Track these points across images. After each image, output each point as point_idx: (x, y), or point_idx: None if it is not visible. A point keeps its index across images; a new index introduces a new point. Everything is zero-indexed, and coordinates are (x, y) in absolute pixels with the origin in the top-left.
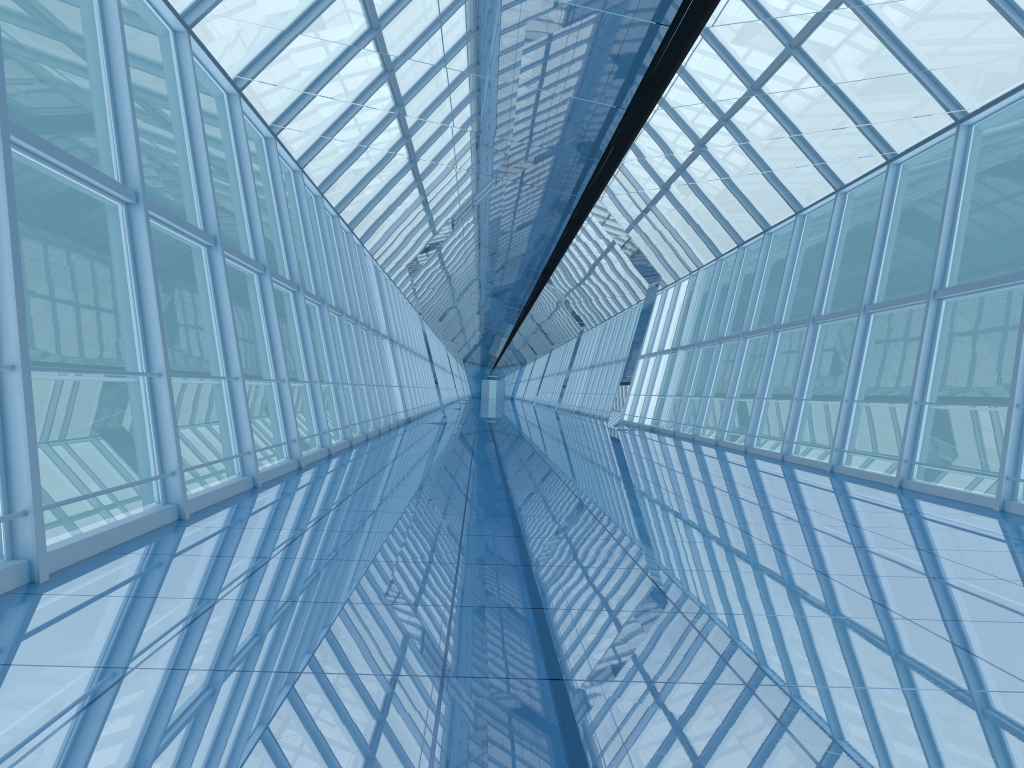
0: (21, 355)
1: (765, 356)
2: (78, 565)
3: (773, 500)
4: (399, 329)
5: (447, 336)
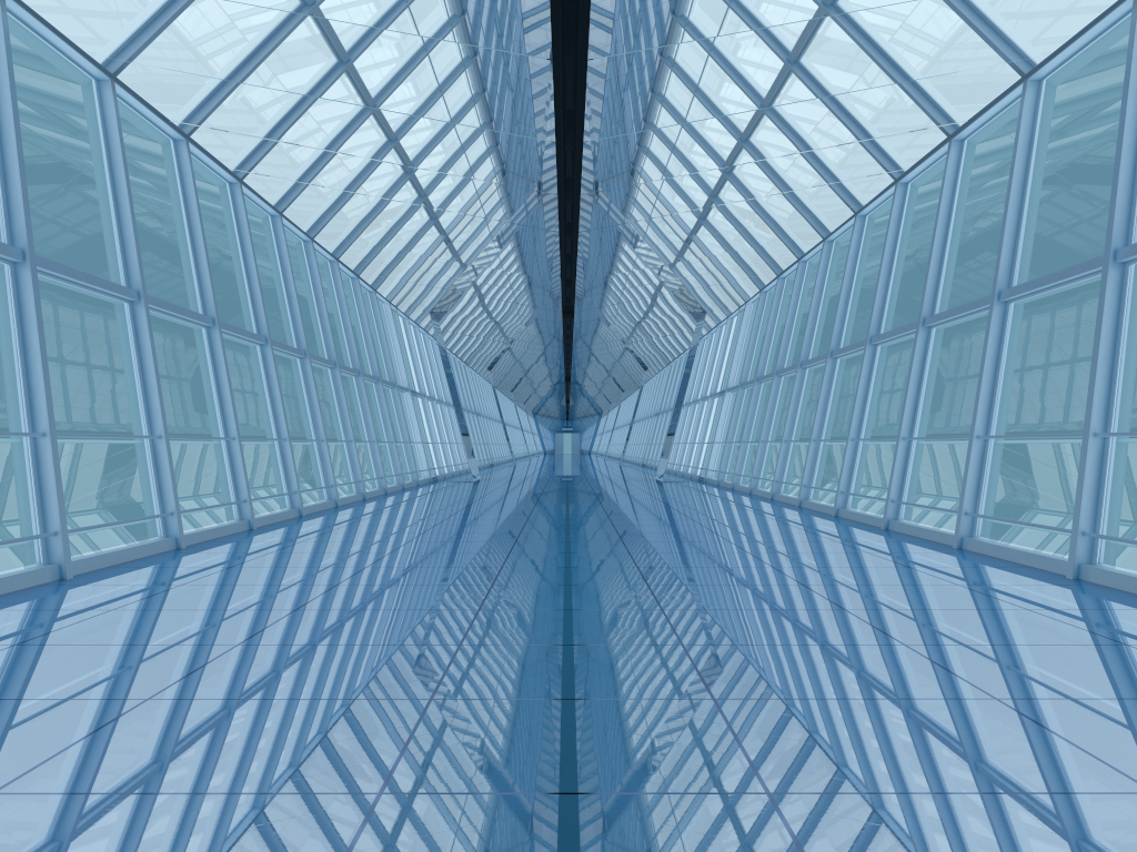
0: None
1: (792, 395)
2: None
3: (723, 545)
4: (422, 380)
5: (504, 386)
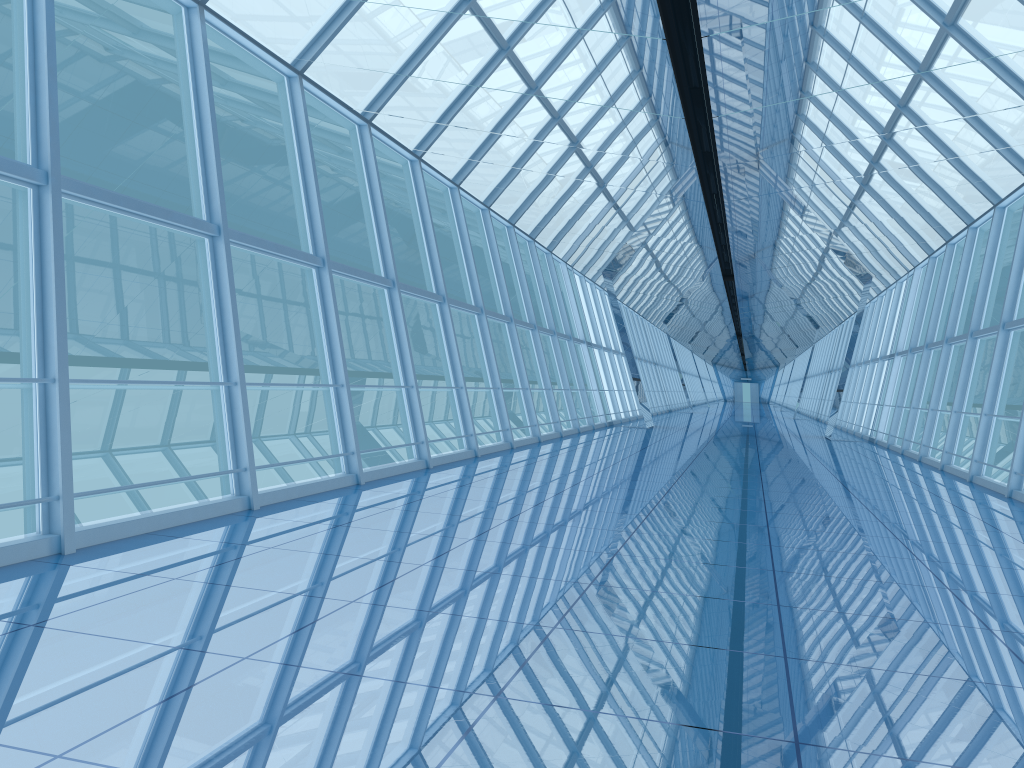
0: (59, 370)
1: (962, 365)
2: (113, 542)
3: (871, 525)
4: (597, 334)
5: (681, 338)
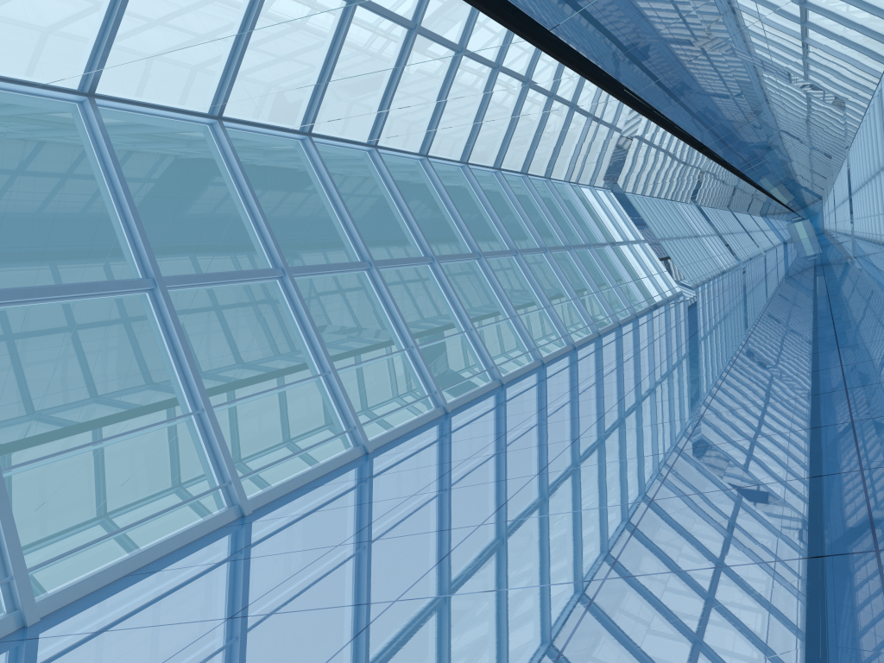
0: None
1: None
2: (85, 597)
3: (825, 356)
4: (616, 233)
5: (718, 205)
